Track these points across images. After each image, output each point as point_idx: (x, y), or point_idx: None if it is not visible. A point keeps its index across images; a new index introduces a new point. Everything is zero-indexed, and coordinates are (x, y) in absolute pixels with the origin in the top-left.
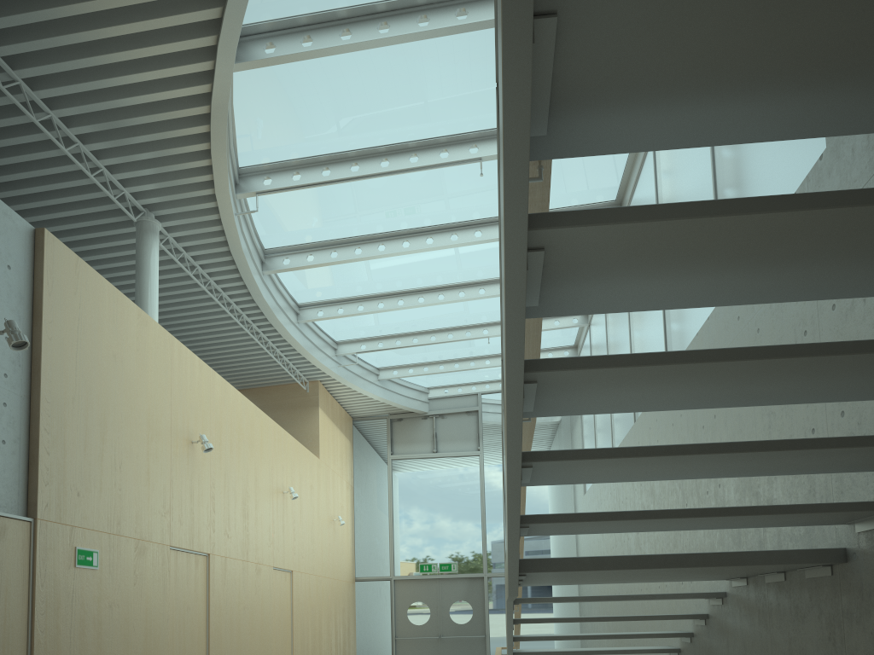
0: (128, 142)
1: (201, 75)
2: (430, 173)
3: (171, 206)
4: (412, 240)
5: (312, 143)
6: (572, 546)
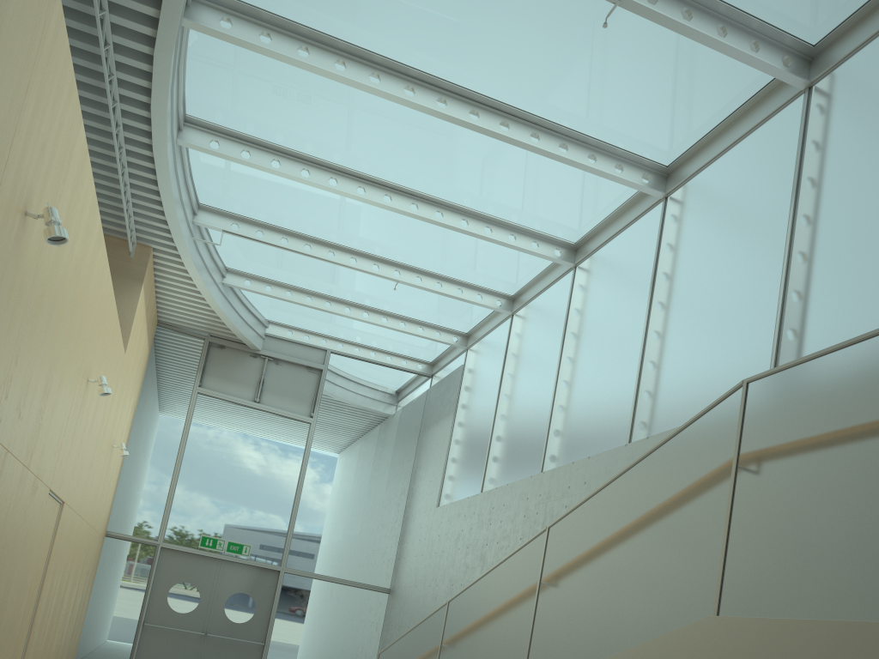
0: None
1: None
2: None
3: None
4: (419, 91)
5: None
6: (391, 560)
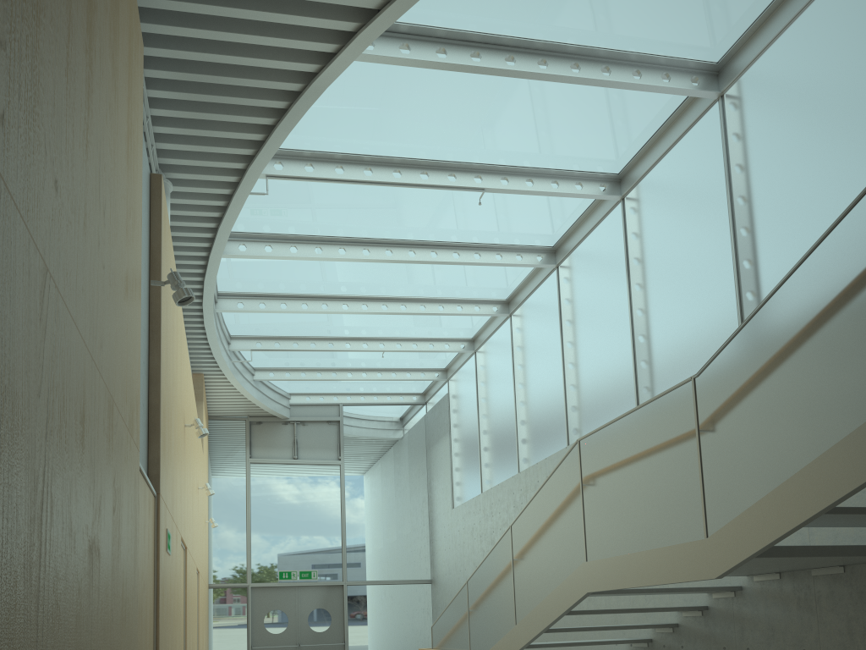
0: (197, 98)
1: (313, 54)
2: (423, 191)
3: (188, 172)
4: (372, 250)
5: (338, 140)
6: (426, 556)
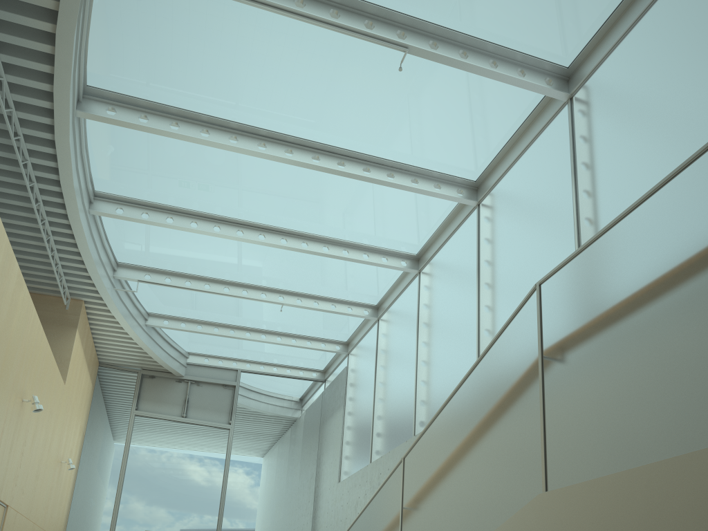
0: None
1: None
2: (333, 56)
3: None
4: (270, 145)
5: None
6: None
